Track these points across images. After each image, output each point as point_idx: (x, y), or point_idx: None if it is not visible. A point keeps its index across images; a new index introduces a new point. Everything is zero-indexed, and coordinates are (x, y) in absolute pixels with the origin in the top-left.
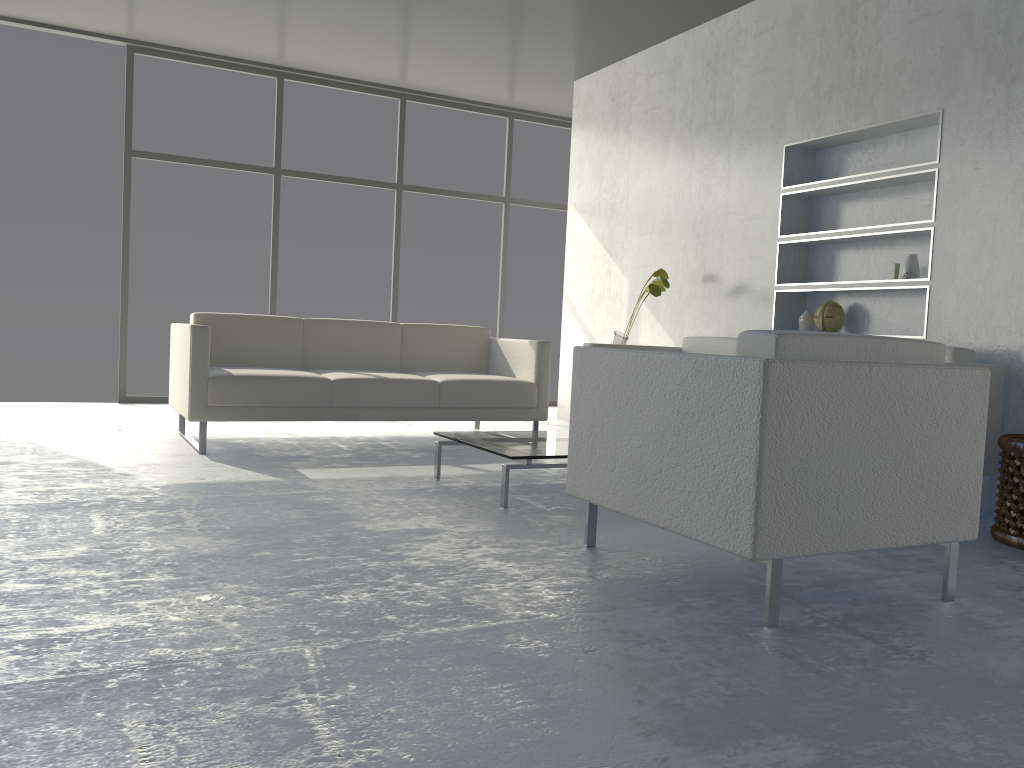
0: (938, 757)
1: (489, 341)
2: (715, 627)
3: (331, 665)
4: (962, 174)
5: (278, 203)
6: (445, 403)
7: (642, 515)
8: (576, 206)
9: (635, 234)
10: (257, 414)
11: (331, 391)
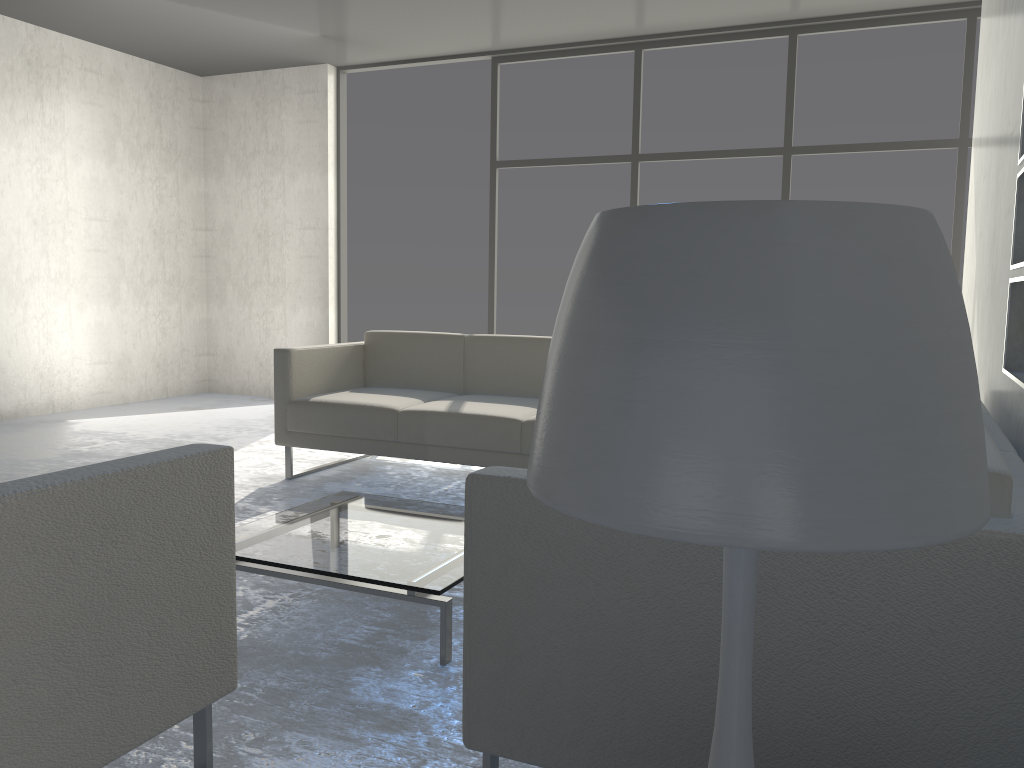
0: None
1: None
2: None
3: None
4: None
5: (635, 194)
6: (527, 449)
7: None
8: (973, 141)
9: (982, 180)
10: (329, 443)
11: (397, 424)
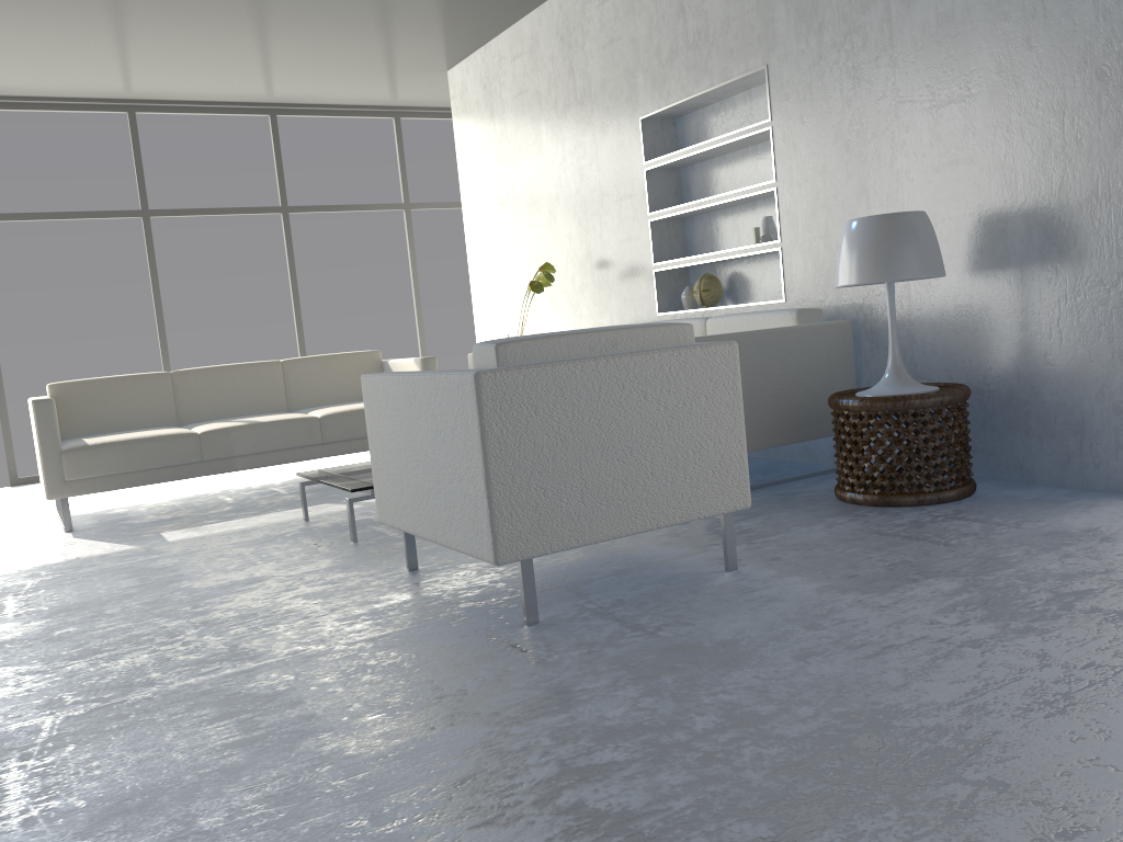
0: (587, 724)
1: (381, 364)
2: (475, 634)
3: (63, 731)
4: (792, 130)
5: (152, 247)
6: (329, 438)
7: (426, 534)
8: (469, 205)
9: (525, 227)
10: (122, 481)
11: (200, 445)
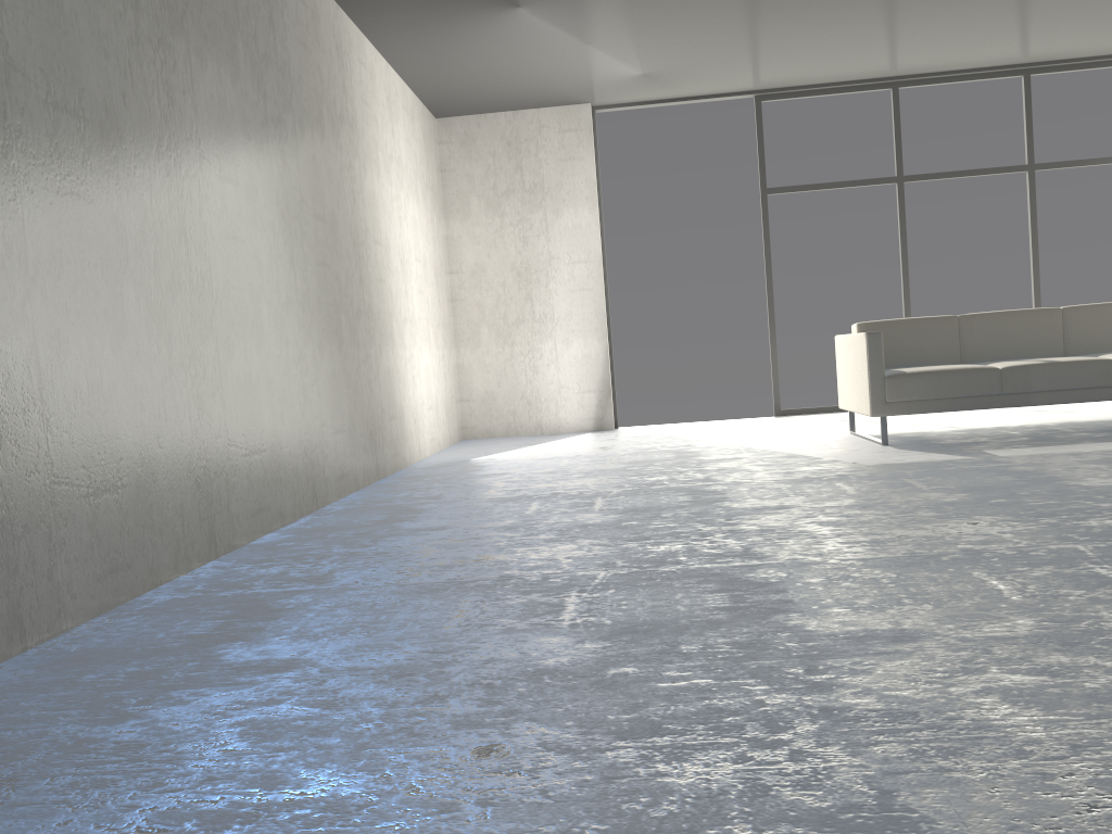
0: None
1: None
2: None
3: (1106, 553)
4: None
5: (903, 210)
6: None
7: None
8: None
9: None
10: (931, 406)
11: (1000, 379)
